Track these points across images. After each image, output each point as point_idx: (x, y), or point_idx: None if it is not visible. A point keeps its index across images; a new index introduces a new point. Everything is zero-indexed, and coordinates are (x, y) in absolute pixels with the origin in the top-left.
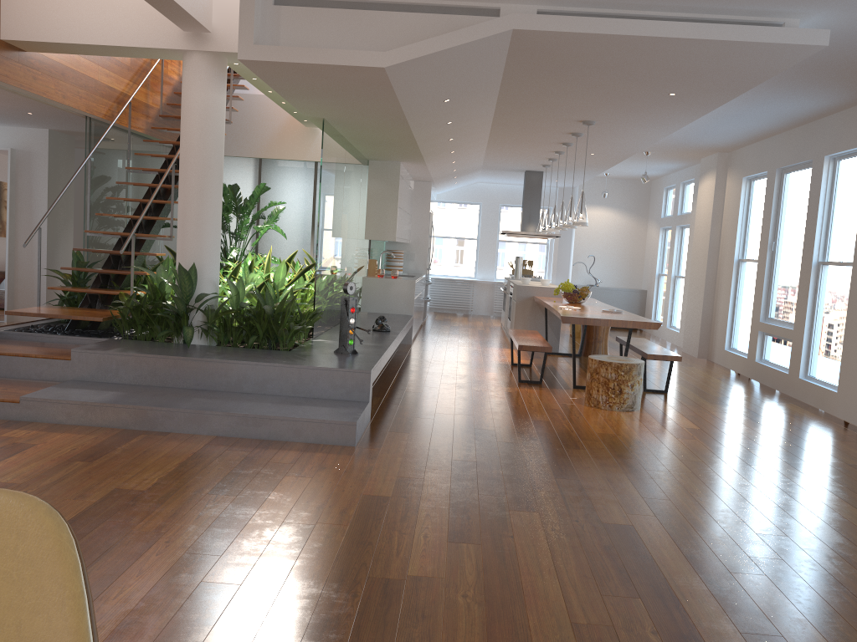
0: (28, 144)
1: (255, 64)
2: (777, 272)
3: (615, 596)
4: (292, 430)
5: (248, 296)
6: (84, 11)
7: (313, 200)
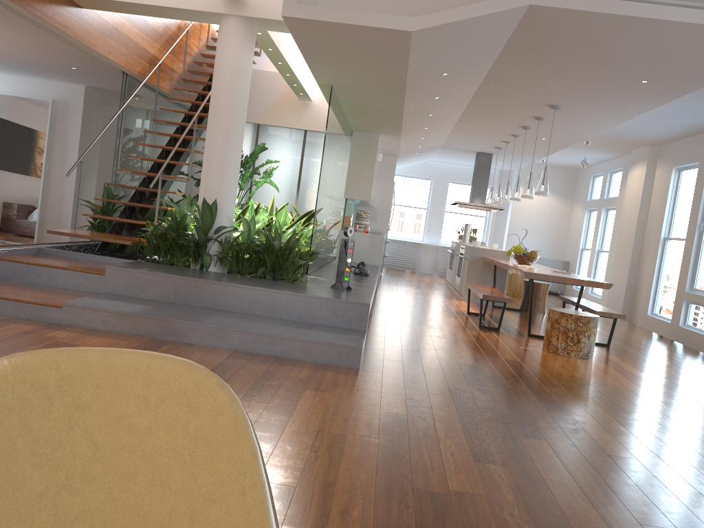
0: (67, 96)
1: (295, 22)
2: (703, 250)
3: (654, 526)
4: (303, 350)
5: (257, 233)
6: None
7: (300, 162)
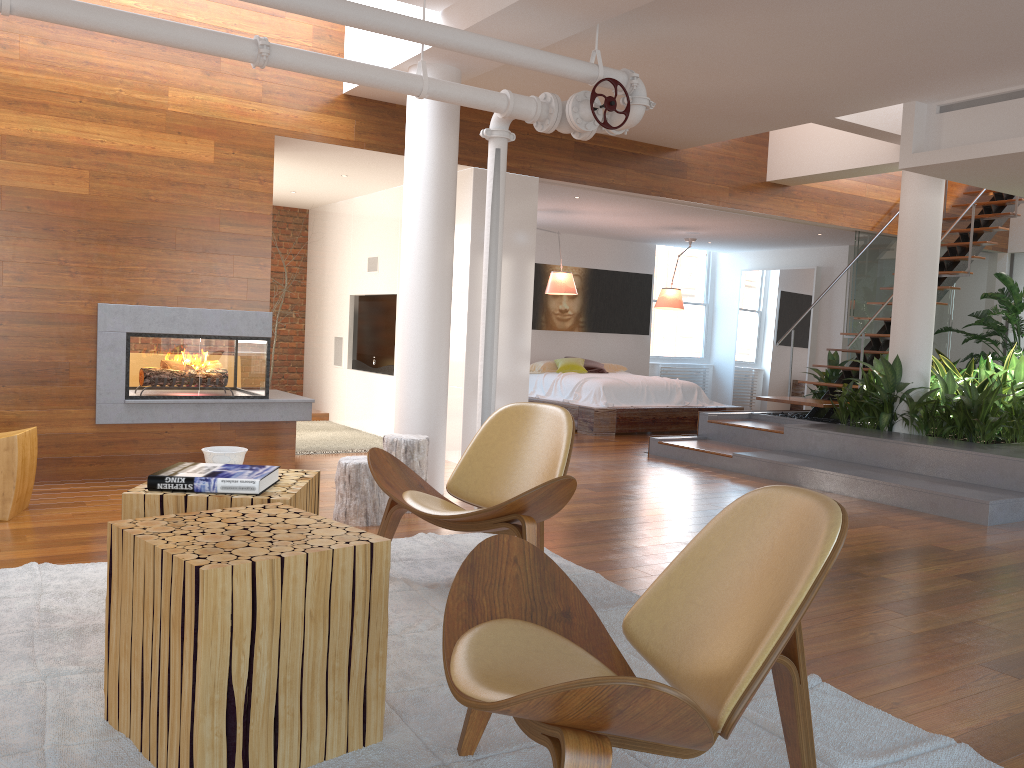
0: (831, 261)
1: (918, 169)
2: None
3: None
4: (928, 502)
5: (960, 389)
6: (824, 145)
7: None
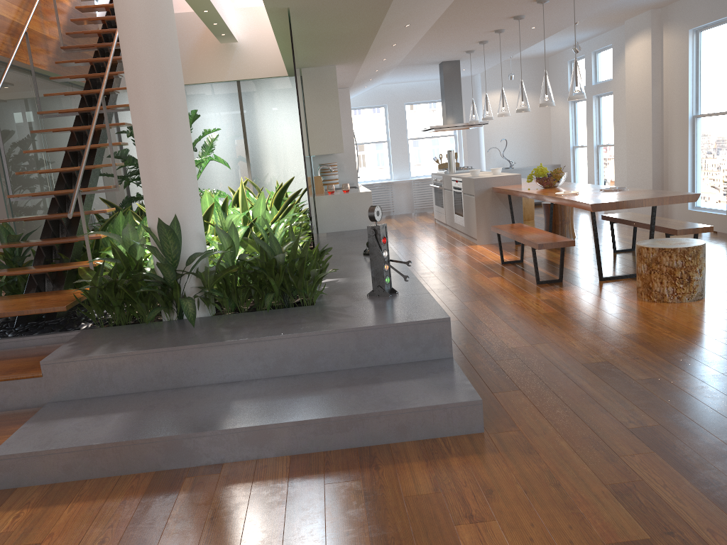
0: None
1: None
2: None
3: None
4: (394, 427)
5: (242, 244)
6: None
7: (242, 123)
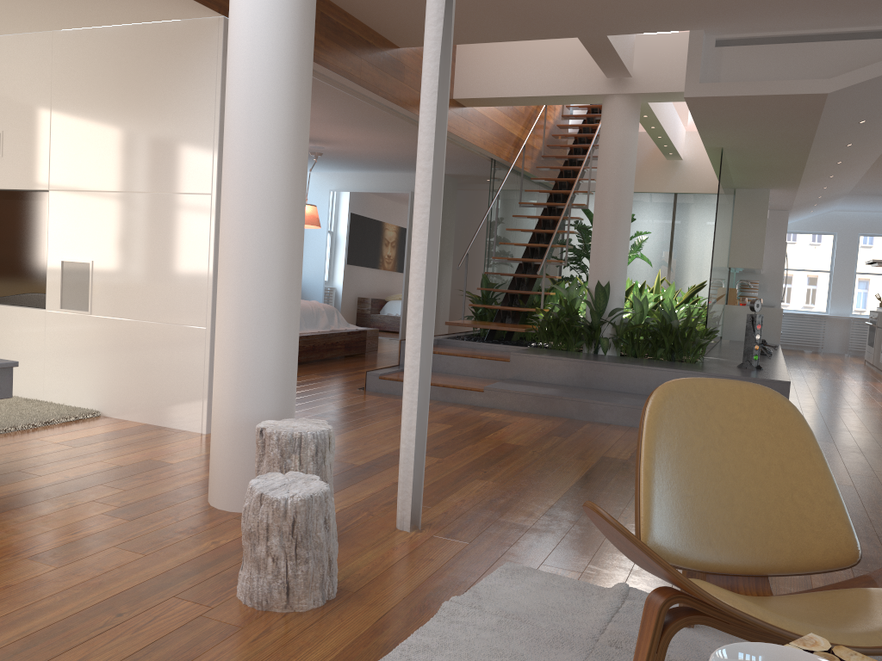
0: None
1: (696, 100)
2: None
3: None
4: None
5: (649, 313)
6: (522, 69)
7: (671, 230)
